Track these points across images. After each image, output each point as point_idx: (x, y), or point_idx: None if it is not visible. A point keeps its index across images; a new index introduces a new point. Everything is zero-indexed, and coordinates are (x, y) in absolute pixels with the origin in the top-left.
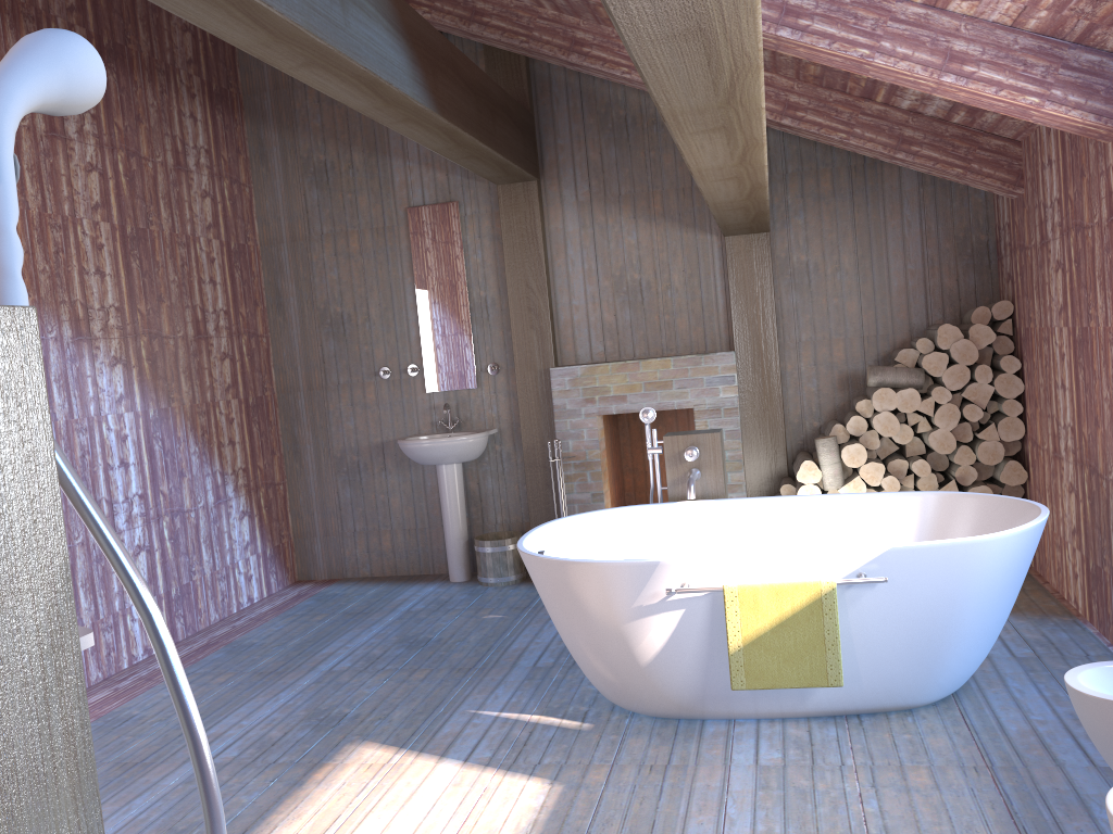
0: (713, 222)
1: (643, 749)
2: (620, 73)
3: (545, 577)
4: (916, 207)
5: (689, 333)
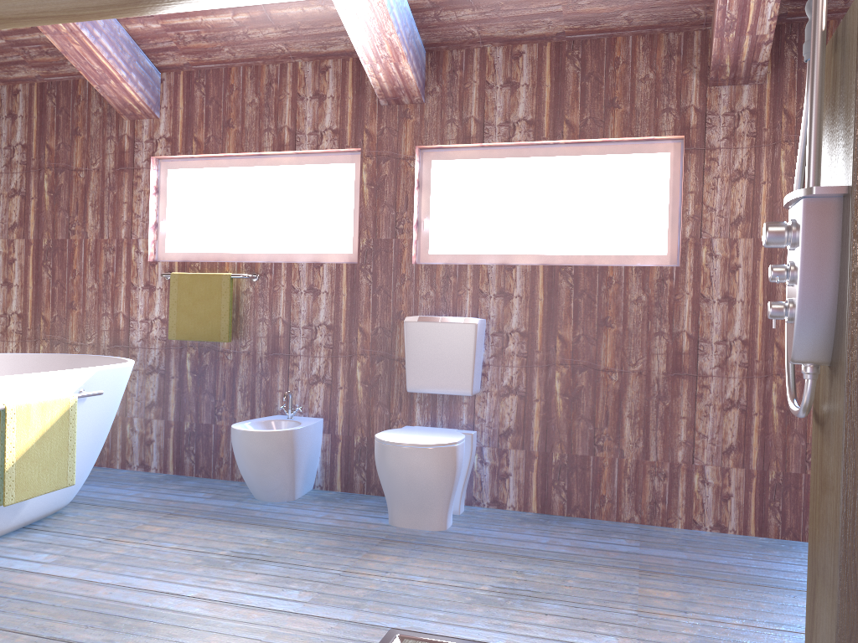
0: None
1: None
2: None
3: None
4: None
5: None
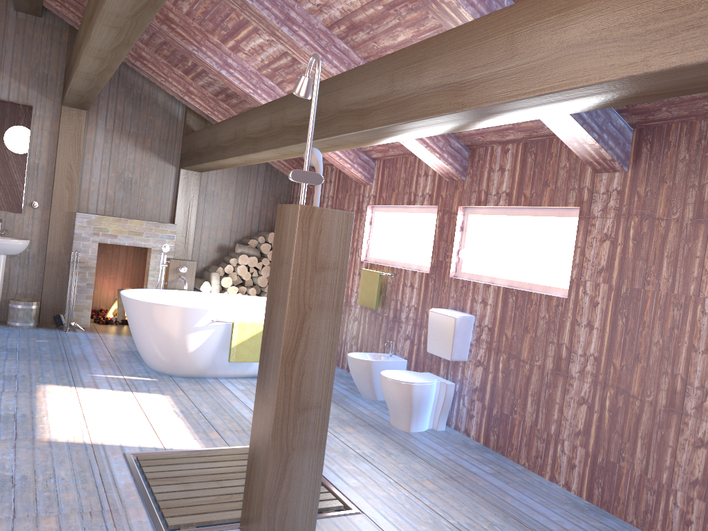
0: (175, 159)
1: (190, 386)
2: (160, 80)
3: (150, 312)
4: (263, 179)
5: (152, 210)
